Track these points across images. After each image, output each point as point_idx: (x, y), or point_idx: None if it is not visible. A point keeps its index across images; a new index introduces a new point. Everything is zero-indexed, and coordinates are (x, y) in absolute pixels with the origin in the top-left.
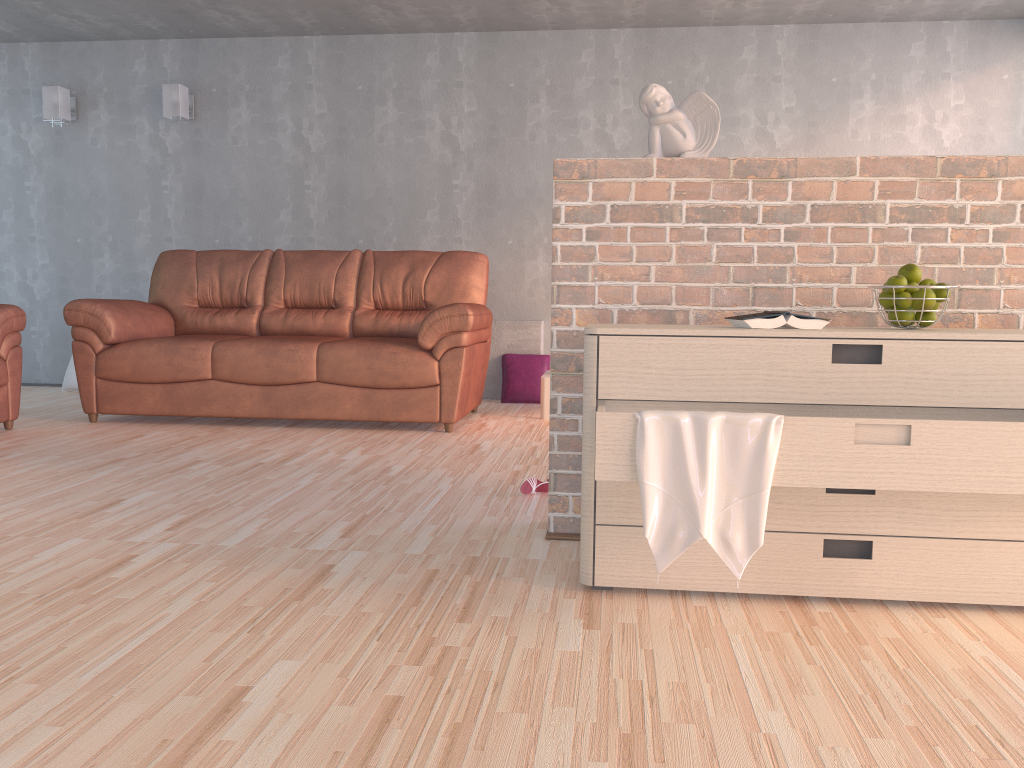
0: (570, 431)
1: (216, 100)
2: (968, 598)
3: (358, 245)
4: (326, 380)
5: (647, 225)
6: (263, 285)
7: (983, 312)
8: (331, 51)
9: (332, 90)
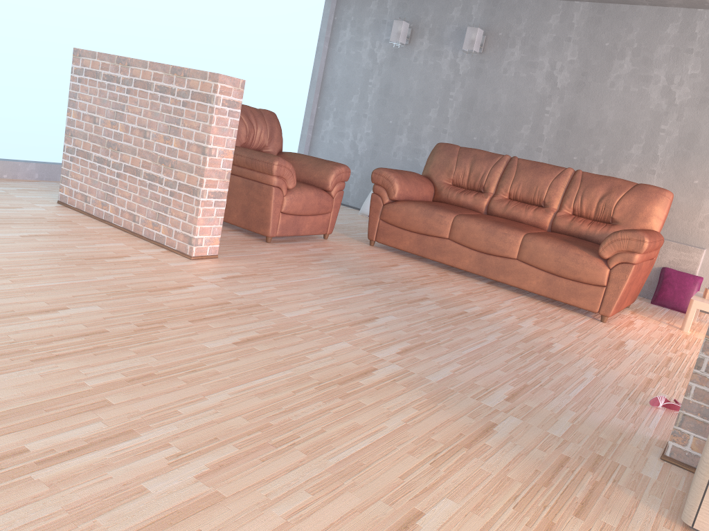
0: (707, 387)
1: (499, 41)
2: None
3: (572, 160)
4: (523, 260)
5: None
6: (497, 179)
7: None
8: (592, 14)
9: (585, 44)
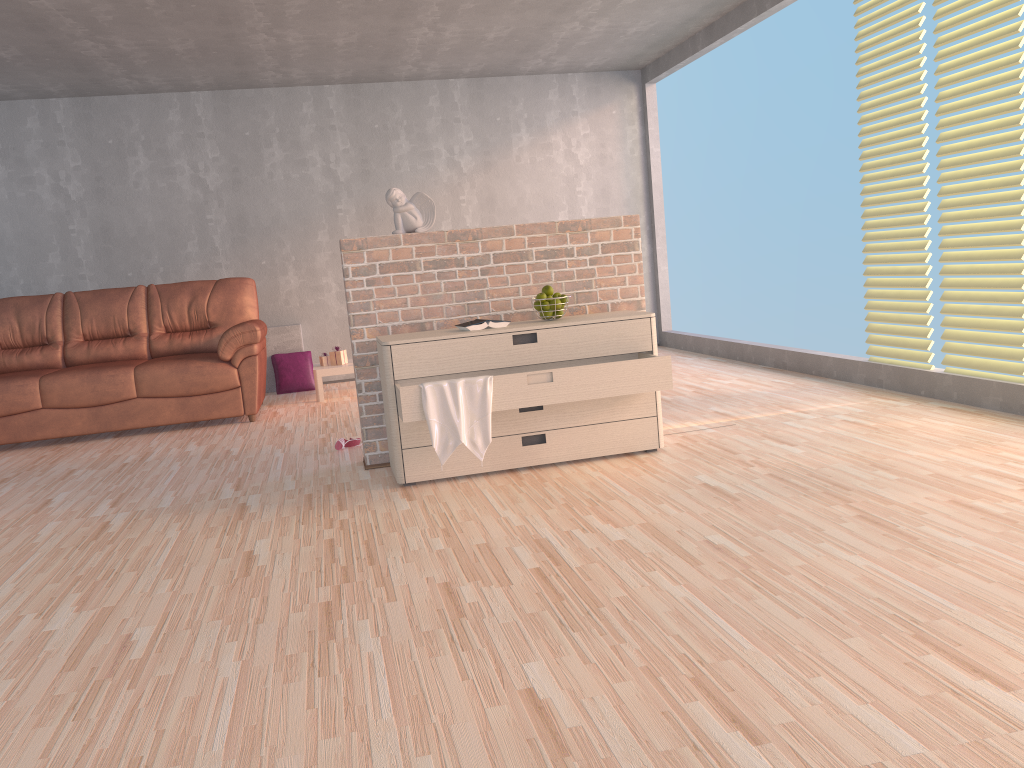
0: (372, 402)
1: None
2: (594, 454)
3: (128, 277)
4: (146, 395)
5: (402, 274)
6: (61, 324)
7: (590, 304)
8: (78, 111)
9: (84, 145)
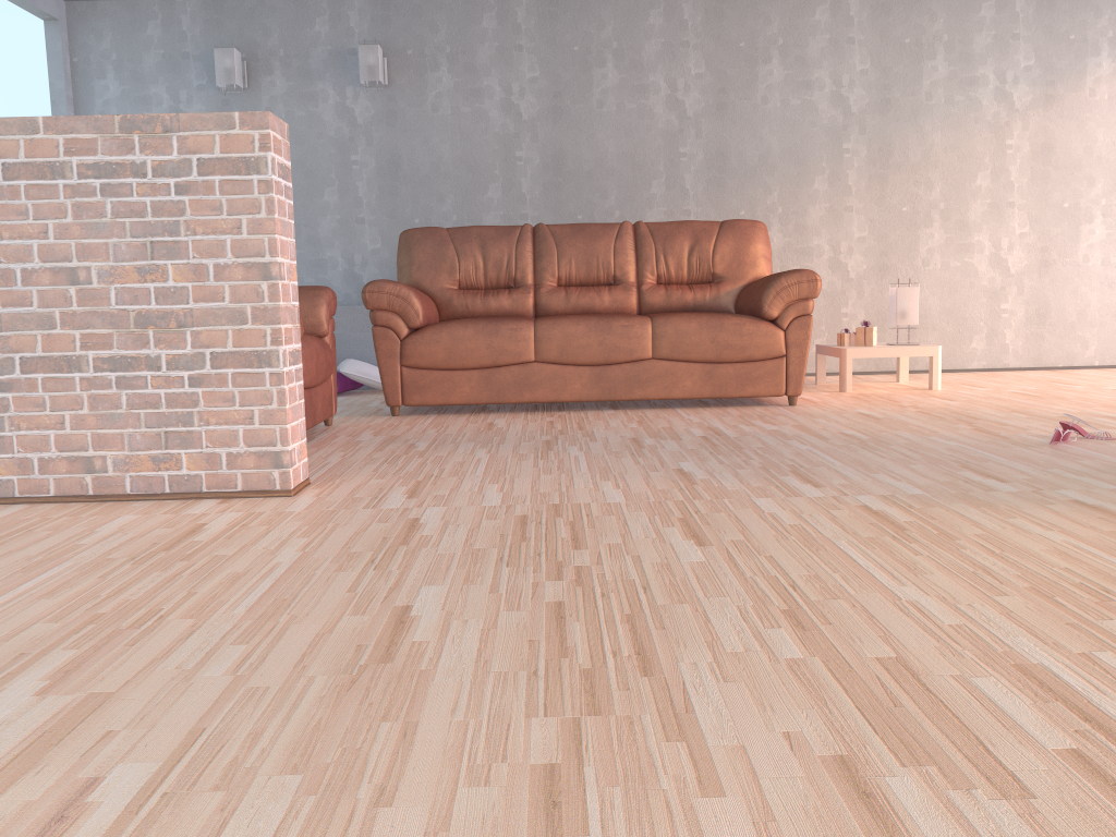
0: None
1: (412, 63)
2: None
3: (577, 221)
4: (664, 356)
5: None
6: (532, 262)
7: None
8: (543, 8)
9: (545, 51)
